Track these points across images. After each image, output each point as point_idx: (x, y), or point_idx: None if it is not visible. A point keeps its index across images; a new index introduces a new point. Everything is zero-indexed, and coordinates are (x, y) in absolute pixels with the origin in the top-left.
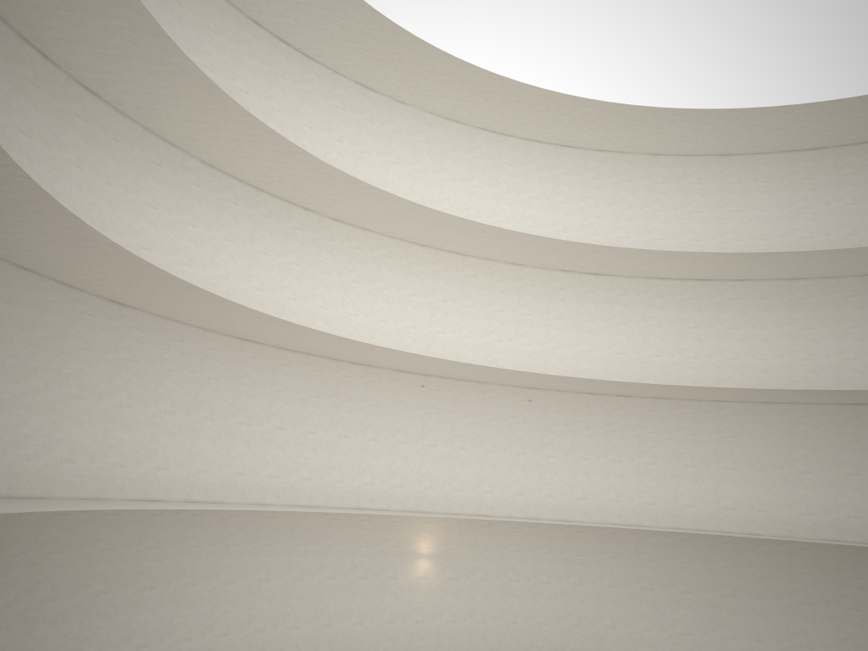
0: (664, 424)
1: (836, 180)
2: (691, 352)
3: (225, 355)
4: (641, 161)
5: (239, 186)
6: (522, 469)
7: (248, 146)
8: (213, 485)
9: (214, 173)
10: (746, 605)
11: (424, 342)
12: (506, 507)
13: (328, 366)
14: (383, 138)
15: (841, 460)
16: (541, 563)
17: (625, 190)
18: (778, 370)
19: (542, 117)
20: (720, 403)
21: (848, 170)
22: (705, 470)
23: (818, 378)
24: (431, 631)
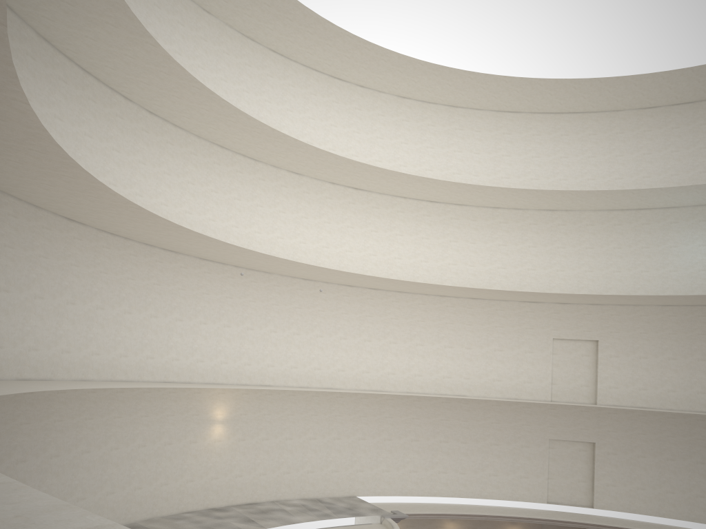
0: (402, 312)
1: (526, 138)
2: (423, 257)
3: (54, 234)
4: (392, 101)
5: (69, 65)
6: (297, 346)
7: (99, 27)
8: (42, 362)
9: (47, 47)
10: (455, 448)
11: (222, 235)
12: (284, 378)
13: (142, 251)
14: (192, 42)
15: (521, 342)
16: (309, 423)
17: (379, 122)
18: (482, 275)
19: (326, 50)
20: (442, 298)
21: (534, 132)
22: (430, 348)
23: (508, 282)
24: (223, 485)
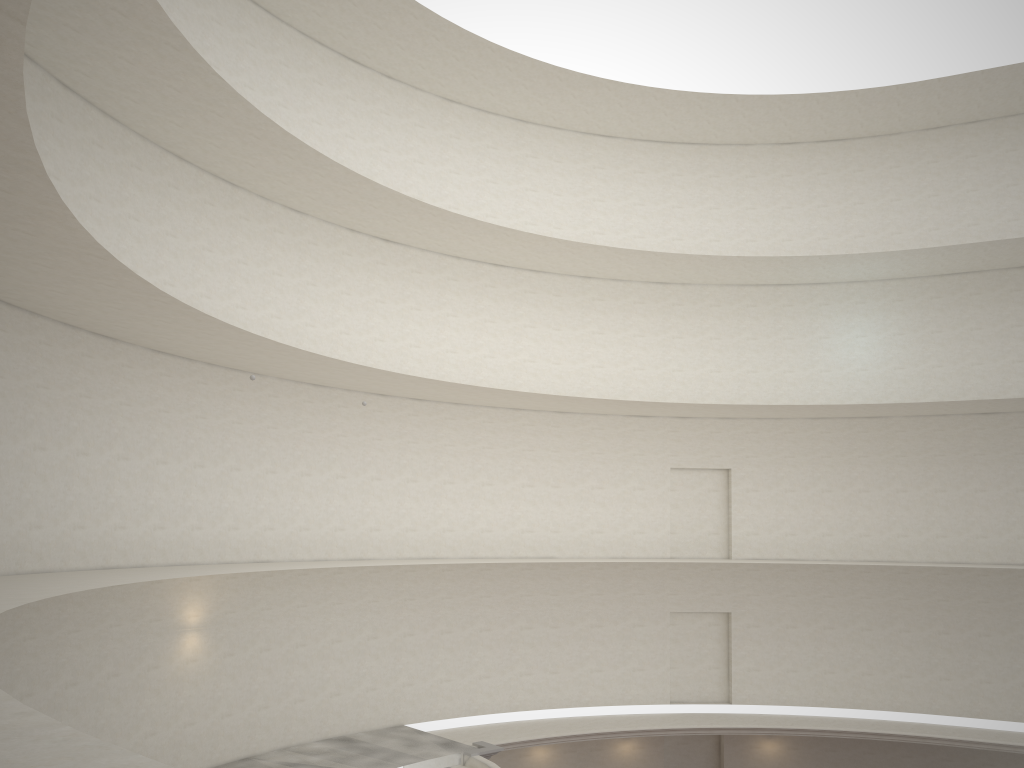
0: (460, 435)
1: (625, 176)
2: (487, 350)
3: None
4: (434, 104)
5: None
6: (307, 495)
7: None
8: None
9: None
10: (542, 636)
11: None
12: (290, 547)
13: (60, 336)
14: None
15: (628, 474)
16: (331, 617)
17: (417, 137)
18: (571, 377)
19: (346, 11)
20: (516, 412)
21: (636, 168)
22: (502, 489)
23: (608, 387)
24: (204, 734)
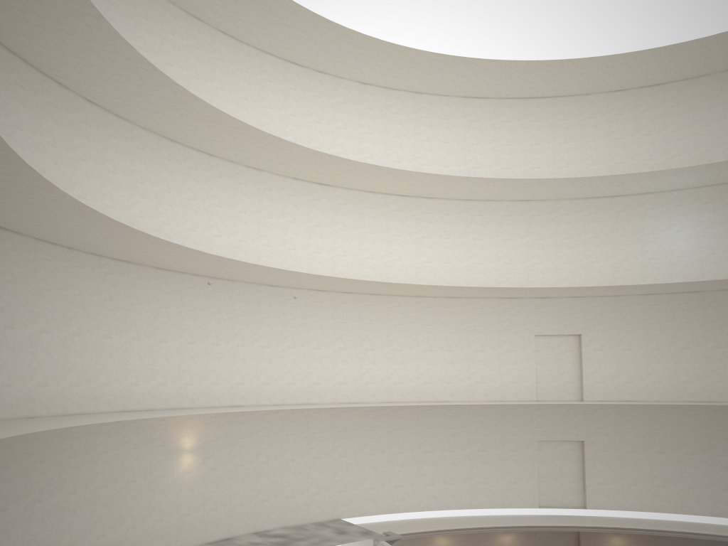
0: (378, 316)
1: (495, 125)
2: (396, 255)
3: None
4: (353, 87)
5: None
6: (268, 360)
7: None
8: None
9: None
10: (441, 457)
11: (178, 240)
12: (256, 396)
13: (90, 262)
14: (131, 21)
15: (502, 340)
16: (286, 444)
17: (341, 111)
18: (459, 272)
19: (282, 30)
20: (418, 298)
21: (503, 118)
22: (409, 353)
23: (486, 278)
24: (197, 521)
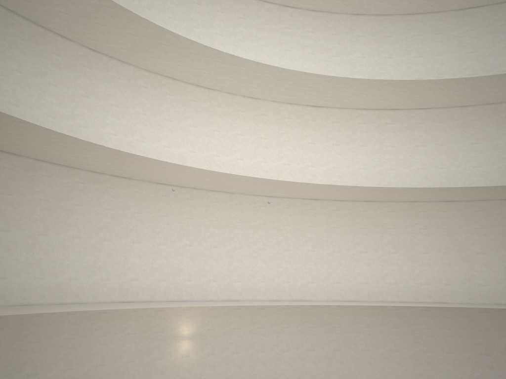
0: (371, 221)
1: (492, 30)
2: (389, 165)
3: None
4: (345, 19)
5: None
6: (263, 261)
7: None
8: None
9: None
10: (439, 358)
11: (178, 160)
12: (252, 292)
13: (91, 178)
14: None
15: None
16: (281, 335)
17: (334, 41)
18: (455, 176)
19: None
20: (412, 203)
21: (502, 22)
22: (404, 255)
23: (486, 181)
24: None
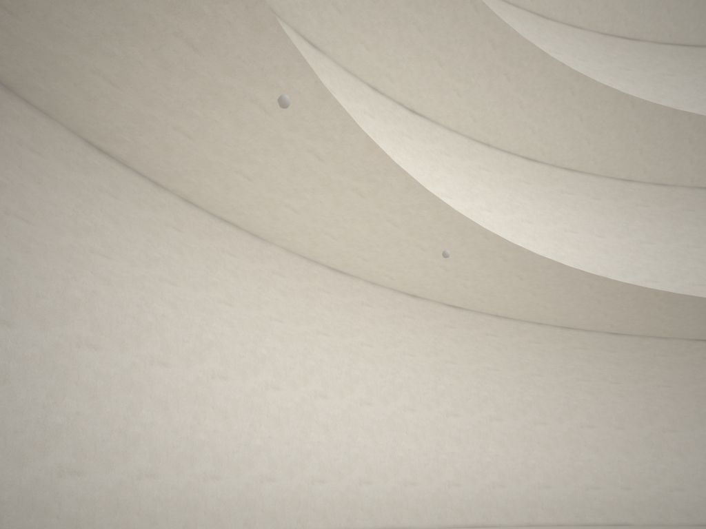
0: (505, 356)
1: (653, 78)
2: None
3: None
4: None
5: None
6: (323, 427)
7: None
8: None
9: None
10: None
11: None
12: (297, 511)
13: None
14: None
15: (704, 414)
16: None
17: None
18: None
19: None
20: (565, 331)
21: (664, 70)
22: (558, 430)
23: None
24: None
